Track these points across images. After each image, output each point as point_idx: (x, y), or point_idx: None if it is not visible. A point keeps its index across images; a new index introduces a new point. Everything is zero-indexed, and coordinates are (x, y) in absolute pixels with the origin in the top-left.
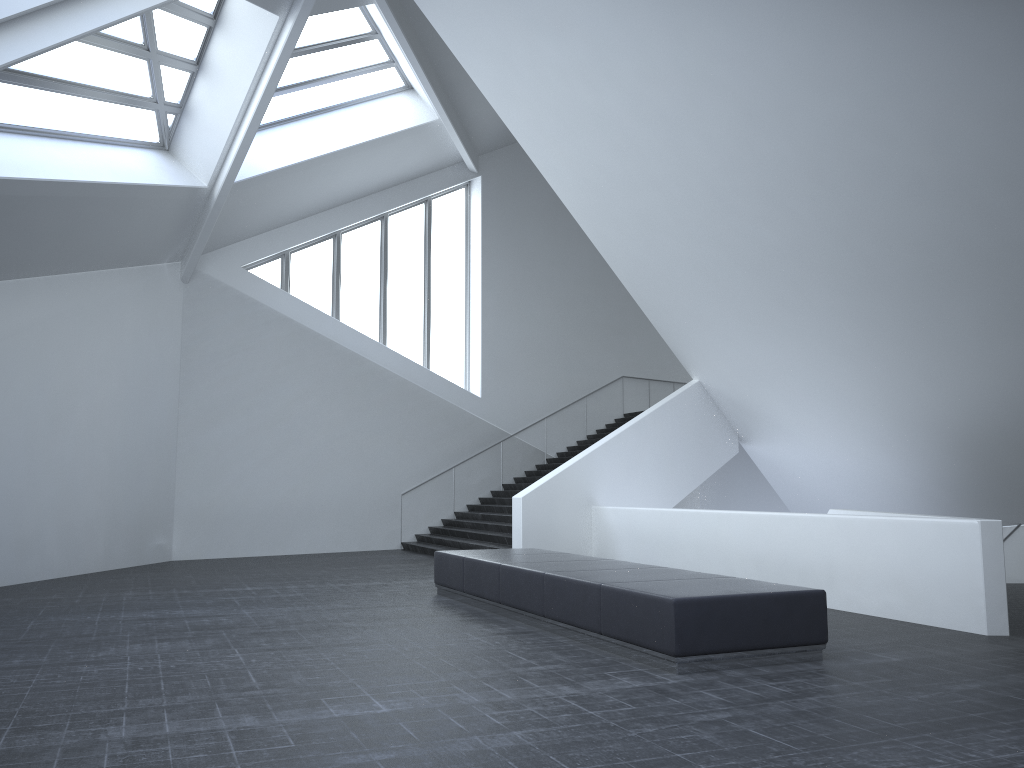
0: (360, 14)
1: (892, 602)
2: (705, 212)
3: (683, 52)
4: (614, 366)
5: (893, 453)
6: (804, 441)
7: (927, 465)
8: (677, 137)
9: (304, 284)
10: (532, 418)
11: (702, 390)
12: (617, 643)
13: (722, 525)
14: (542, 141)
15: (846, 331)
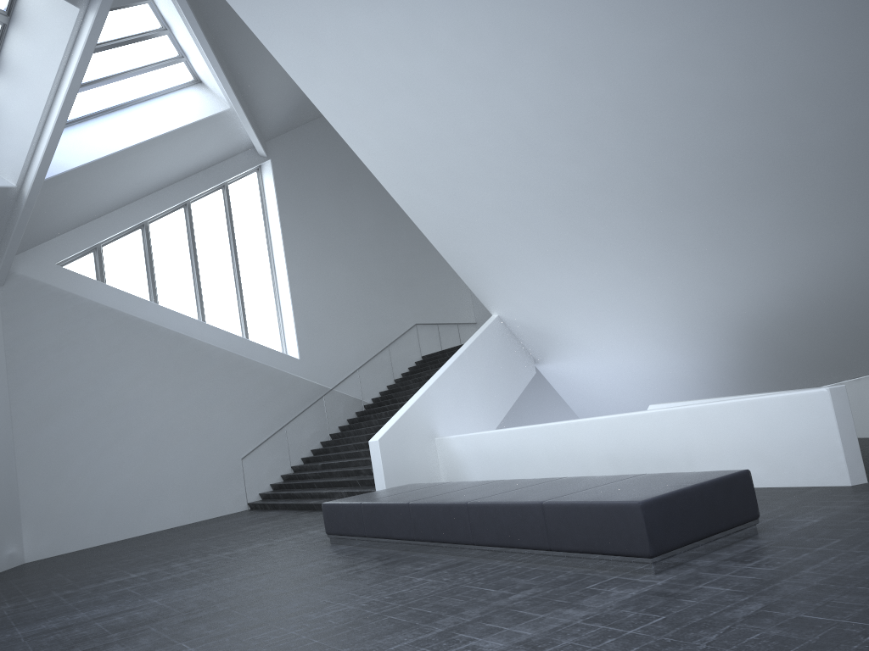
0: (150, 11)
1: (754, 473)
2: (515, 159)
3: (503, 7)
4: (408, 316)
5: (681, 351)
6: (597, 353)
7: (711, 356)
8: (491, 91)
9: (119, 274)
10: (346, 371)
11: (502, 323)
12: (573, 556)
13: (573, 433)
14: (350, 112)
15: (646, 250)
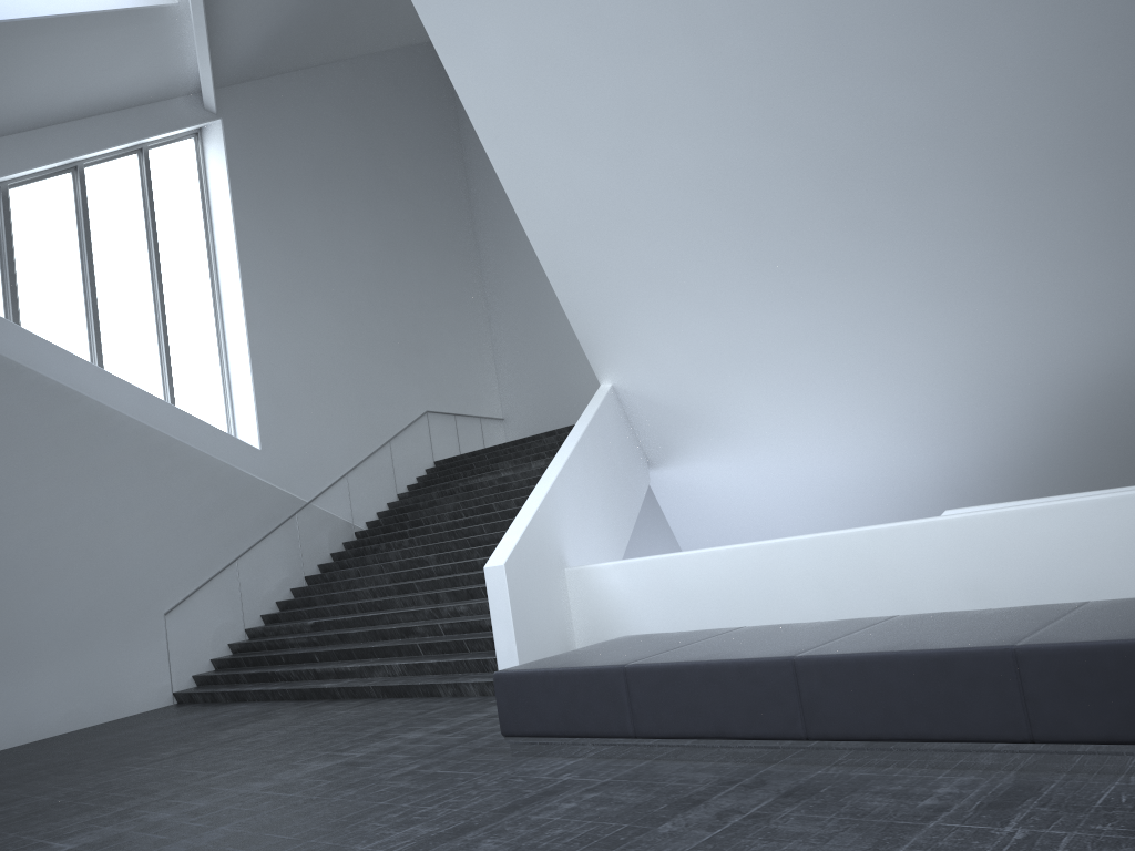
0: None
1: None
2: (786, 76)
3: None
4: (416, 398)
5: (935, 438)
6: (772, 447)
7: (989, 445)
8: None
9: None
10: (331, 475)
11: (616, 398)
12: None
13: (883, 547)
14: None
15: (967, 253)
